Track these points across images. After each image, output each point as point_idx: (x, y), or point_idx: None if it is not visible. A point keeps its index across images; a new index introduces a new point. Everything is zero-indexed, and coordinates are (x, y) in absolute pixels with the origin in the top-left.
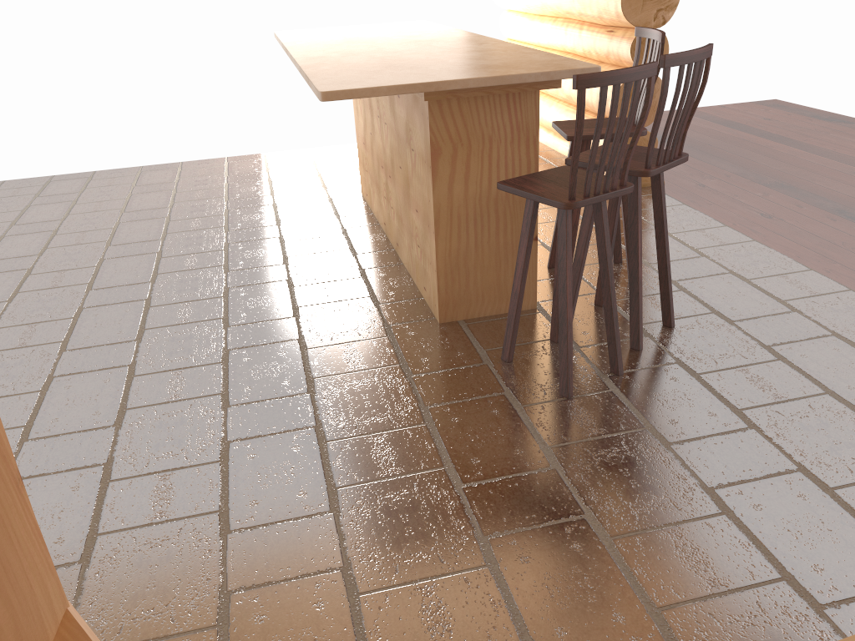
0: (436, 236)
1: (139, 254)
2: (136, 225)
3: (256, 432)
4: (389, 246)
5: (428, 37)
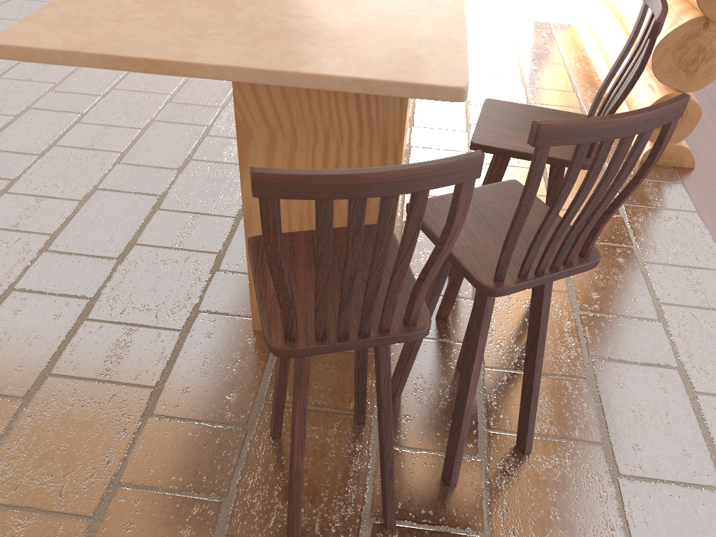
0: (247, 237)
1: (63, 112)
2: (97, 69)
3: None
4: None
5: None
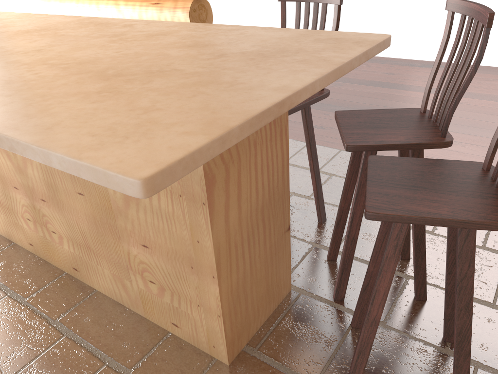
0: (219, 280)
1: None
2: None
3: None
4: (56, 270)
5: (30, 26)
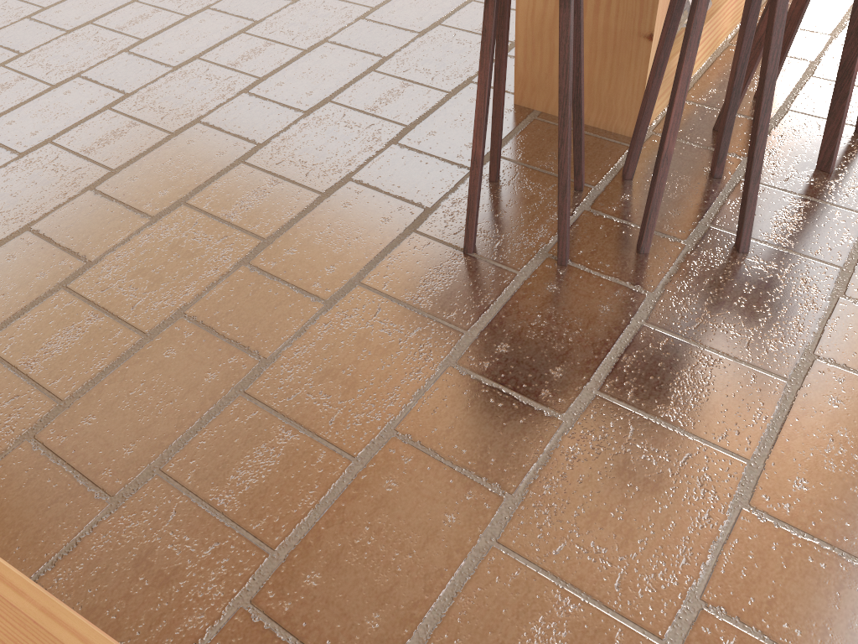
0: None
1: None
2: None
3: (223, 125)
4: None
5: None
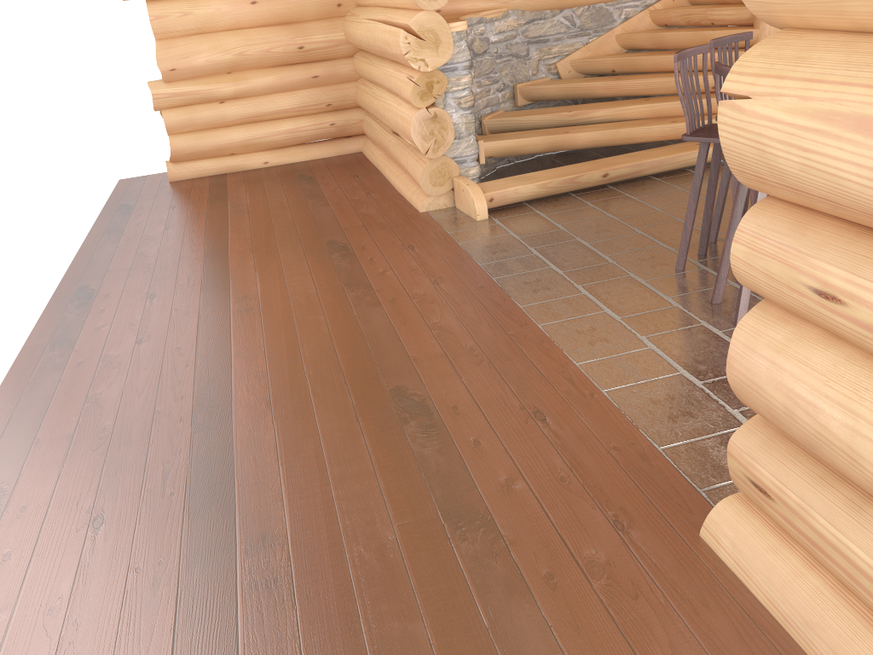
0: None
1: None
2: None
3: None
4: None
5: None
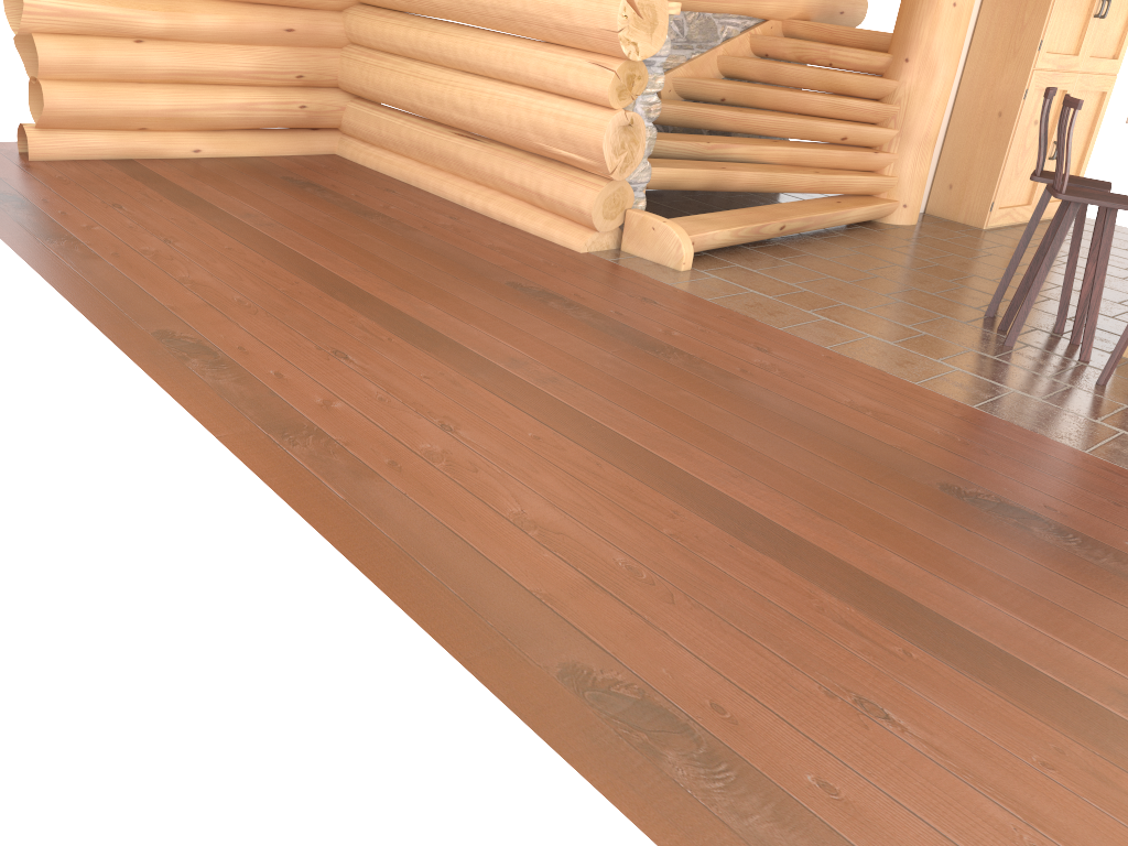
0: None
1: None
2: None
3: None
4: None
5: None
